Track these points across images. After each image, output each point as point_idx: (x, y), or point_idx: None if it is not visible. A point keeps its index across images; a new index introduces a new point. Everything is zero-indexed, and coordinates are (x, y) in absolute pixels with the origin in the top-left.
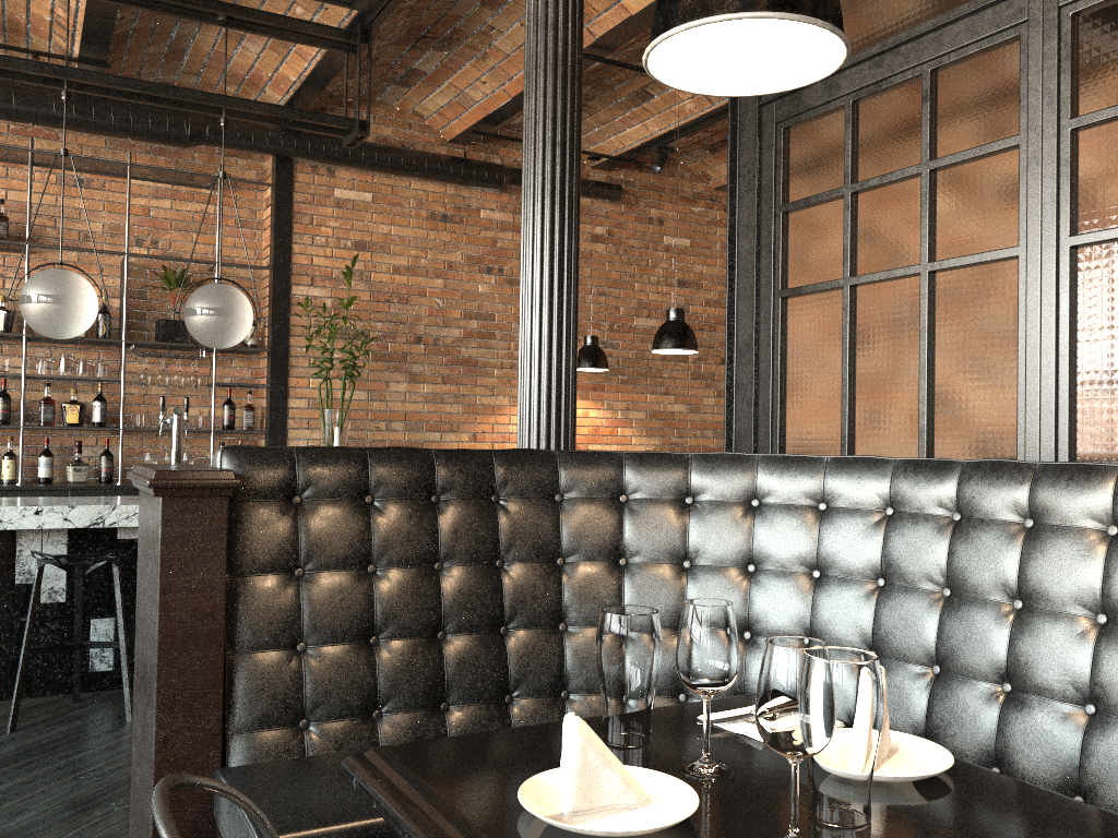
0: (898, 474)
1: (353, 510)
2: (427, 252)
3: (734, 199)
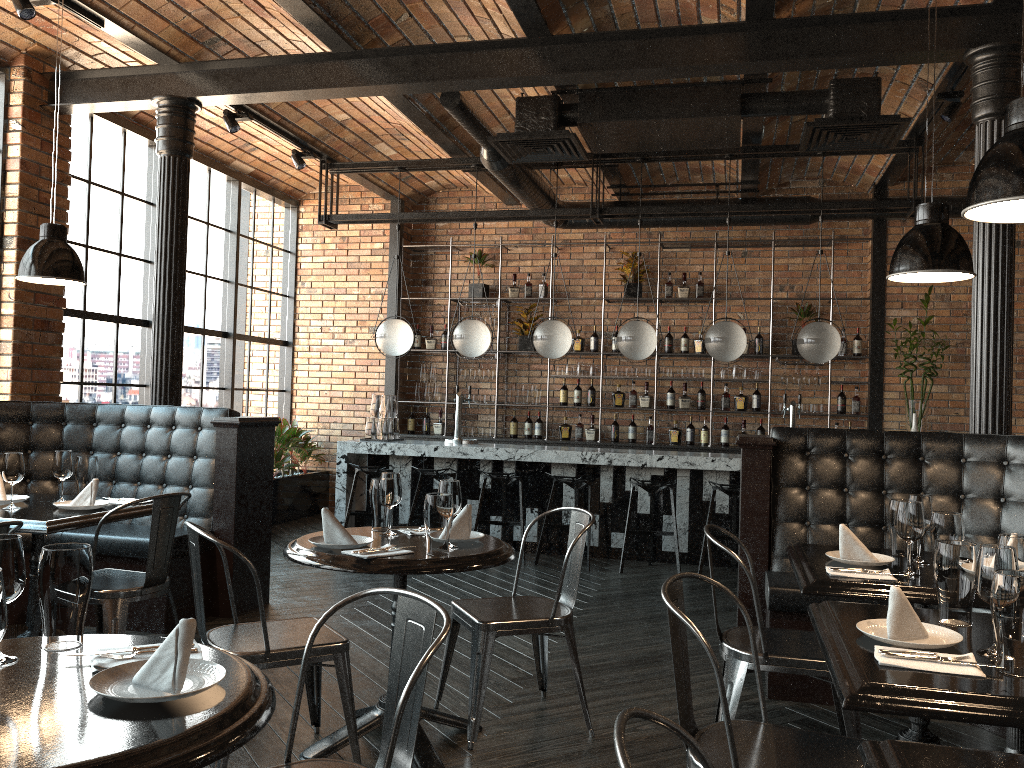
0: None
1: (835, 460)
2: None
3: None
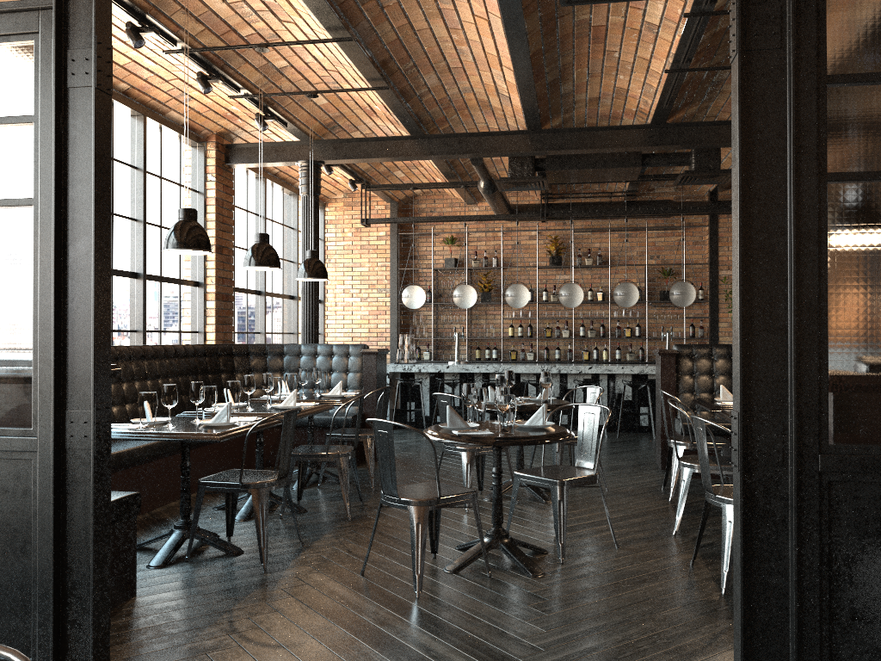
0: None
1: (707, 360)
2: None
3: None
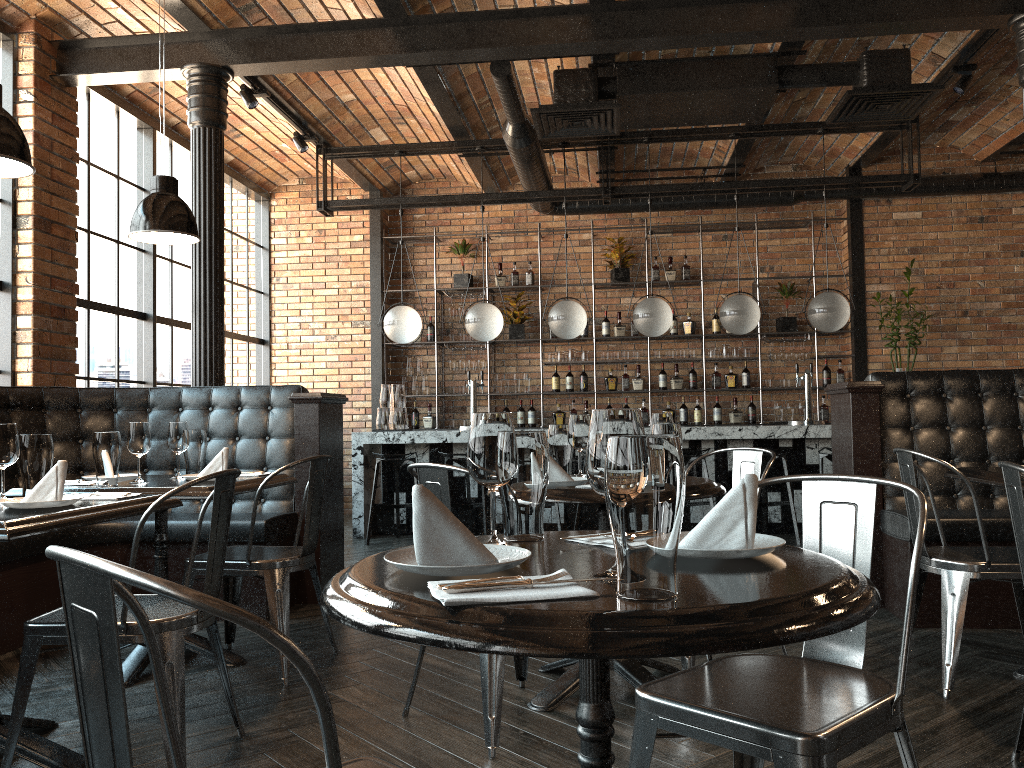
0: None
1: (936, 400)
2: (967, 247)
3: None
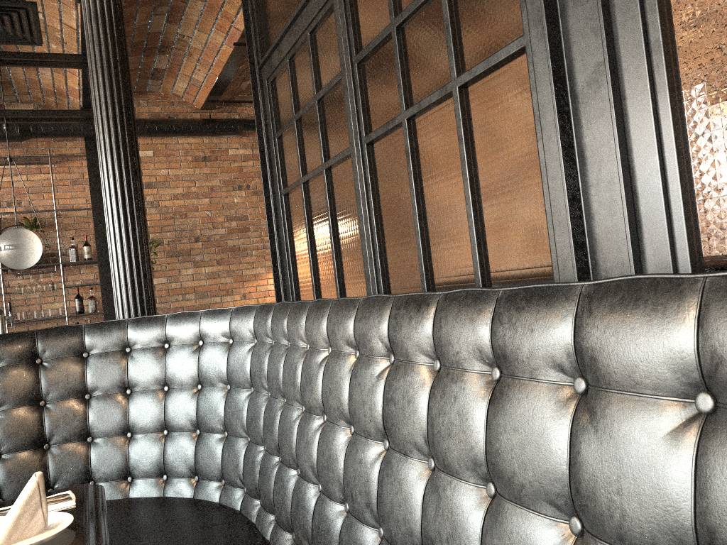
0: (256, 316)
1: None
2: (195, 182)
3: (261, 132)
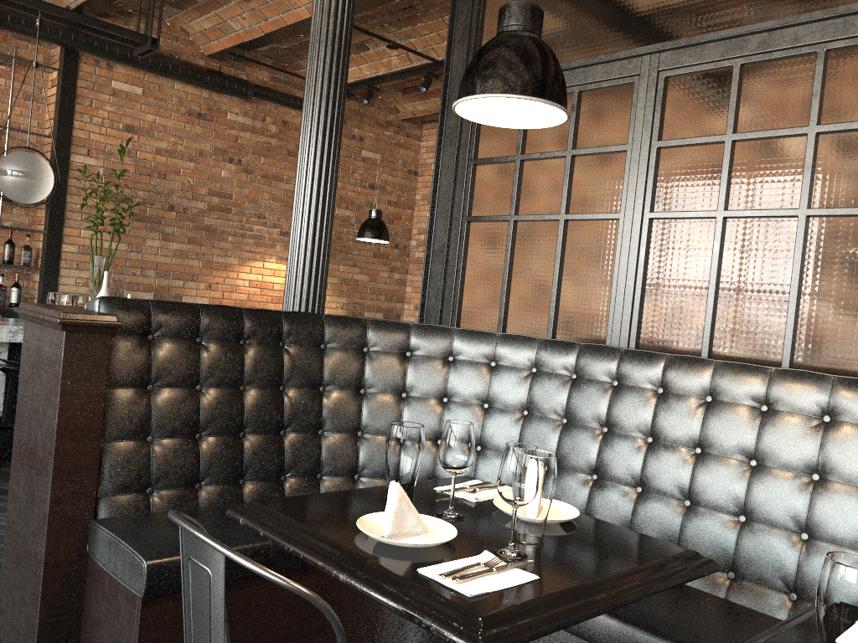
0: (541, 347)
1: (189, 346)
2: (183, 140)
3: (440, 149)
